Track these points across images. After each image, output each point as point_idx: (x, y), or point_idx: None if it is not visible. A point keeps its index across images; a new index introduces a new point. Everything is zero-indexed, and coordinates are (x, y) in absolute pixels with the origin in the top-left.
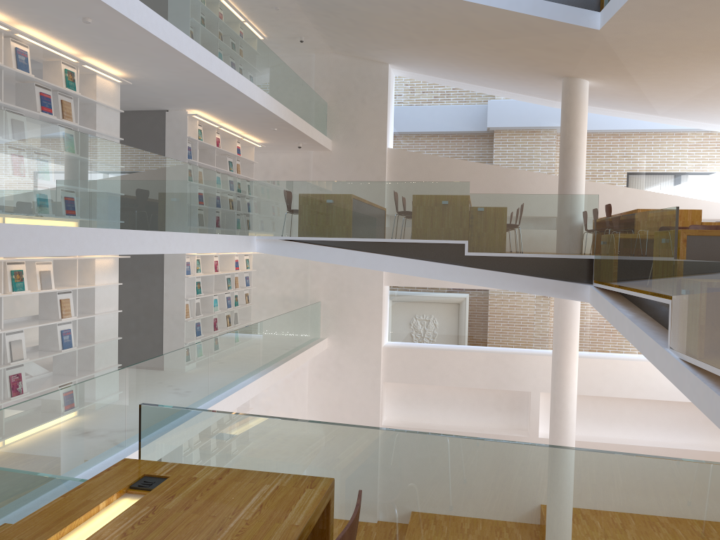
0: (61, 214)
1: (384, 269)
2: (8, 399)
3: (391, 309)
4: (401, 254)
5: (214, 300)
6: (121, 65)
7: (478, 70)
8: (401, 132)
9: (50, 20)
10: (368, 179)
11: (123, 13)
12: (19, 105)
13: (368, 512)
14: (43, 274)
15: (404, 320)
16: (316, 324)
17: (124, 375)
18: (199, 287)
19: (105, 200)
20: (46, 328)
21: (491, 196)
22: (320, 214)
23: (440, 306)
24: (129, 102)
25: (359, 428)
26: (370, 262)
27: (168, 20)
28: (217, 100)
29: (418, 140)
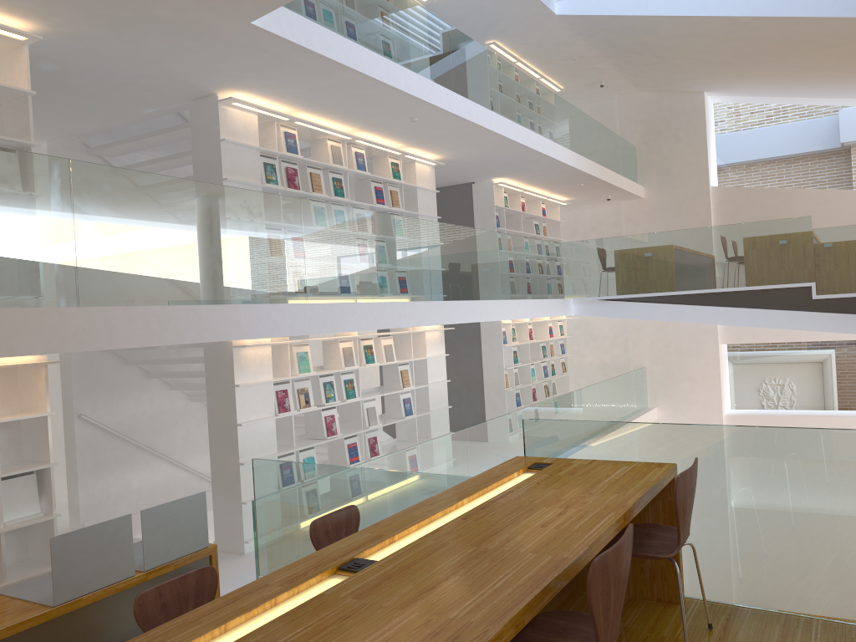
0: (410, 291)
1: (717, 322)
2: (369, 458)
3: (732, 371)
4: (735, 304)
5: (530, 369)
6: (437, 149)
7: (816, 82)
8: (726, 166)
9: (383, 124)
10: (690, 225)
11: (444, 108)
12: (358, 201)
13: (705, 489)
14: (387, 348)
15: (749, 384)
16: (642, 392)
17: (465, 435)
18: (515, 356)
19: (441, 275)
20: (390, 397)
21: (839, 229)
22: (638, 270)
23: (793, 365)
24: (438, 180)
25: (693, 425)
26: (699, 316)
27: (478, 103)
28: (522, 166)
29: (747, 173)
